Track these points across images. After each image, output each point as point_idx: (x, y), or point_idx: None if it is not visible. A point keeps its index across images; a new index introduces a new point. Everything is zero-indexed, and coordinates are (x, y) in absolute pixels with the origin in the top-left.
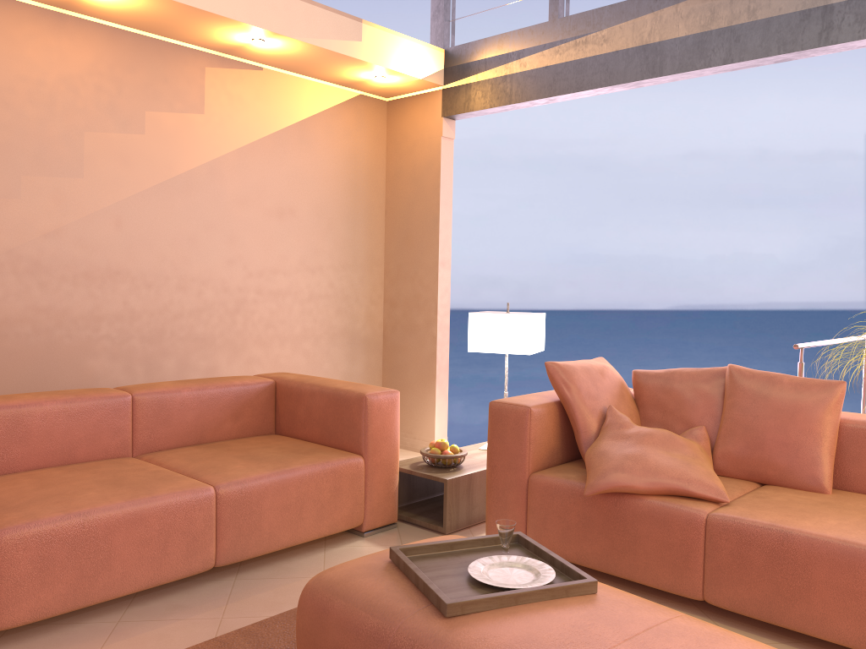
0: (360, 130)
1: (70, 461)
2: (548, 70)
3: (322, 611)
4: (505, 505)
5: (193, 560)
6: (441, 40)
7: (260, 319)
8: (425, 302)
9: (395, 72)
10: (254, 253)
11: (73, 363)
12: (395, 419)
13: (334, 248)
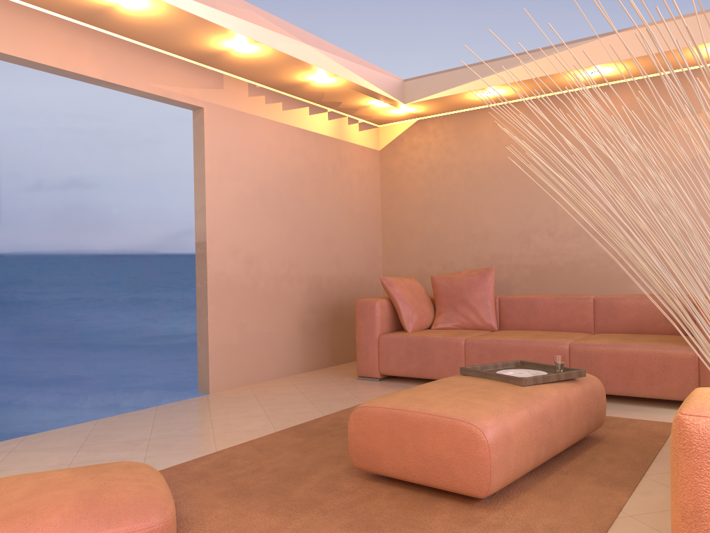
0: None
1: (558, 330)
2: None
3: None
4: None
5: None
6: None
7: None
8: None
9: None
10: None
11: (620, 286)
12: None
13: None
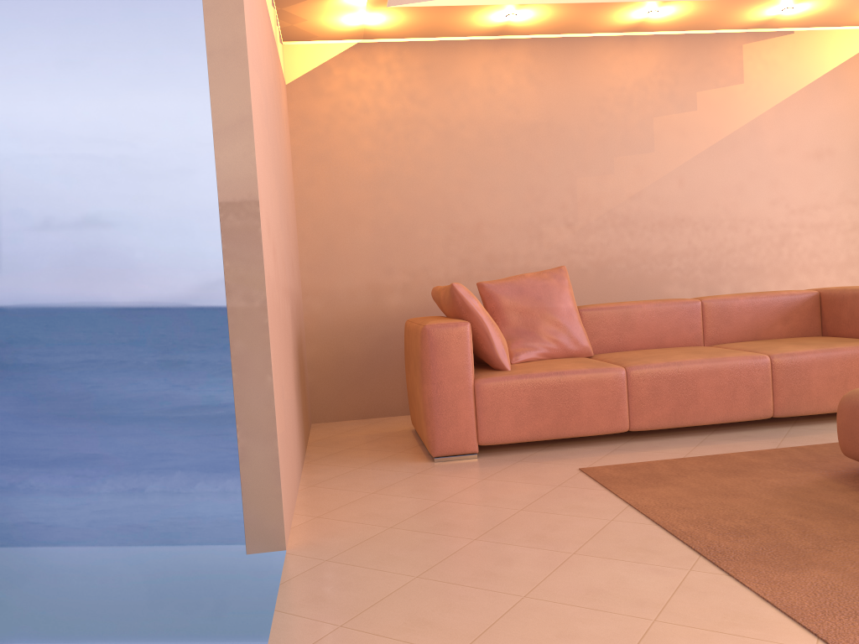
0: None
1: (661, 346)
2: None
3: (855, 408)
4: None
5: (755, 408)
6: None
7: (804, 250)
8: None
9: None
10: (794, 193)
11: (654, 289)
12: None
13: None
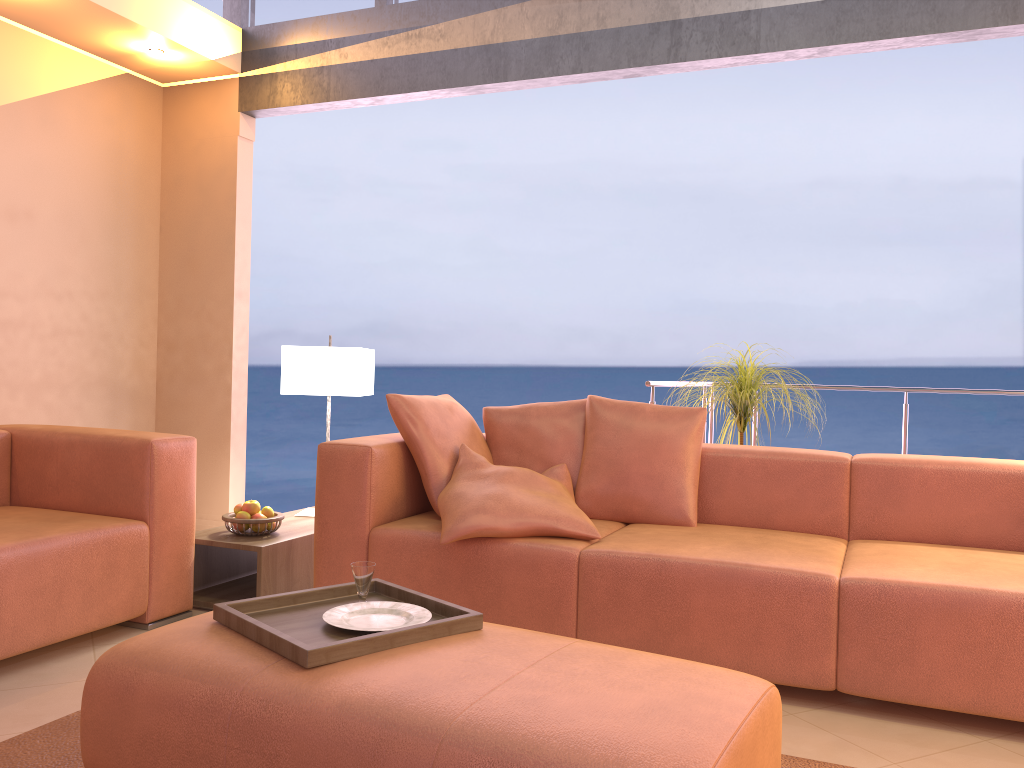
0: (127, 119)
1: None
2: (375, 64)
3: (125, 691)
4: (339, 570)
5: None
6: (238, 17)
7: None
8: (216, 344)
9: (179, 45)
10: None
11: None
12: (191, 474)
13: (90, 269)
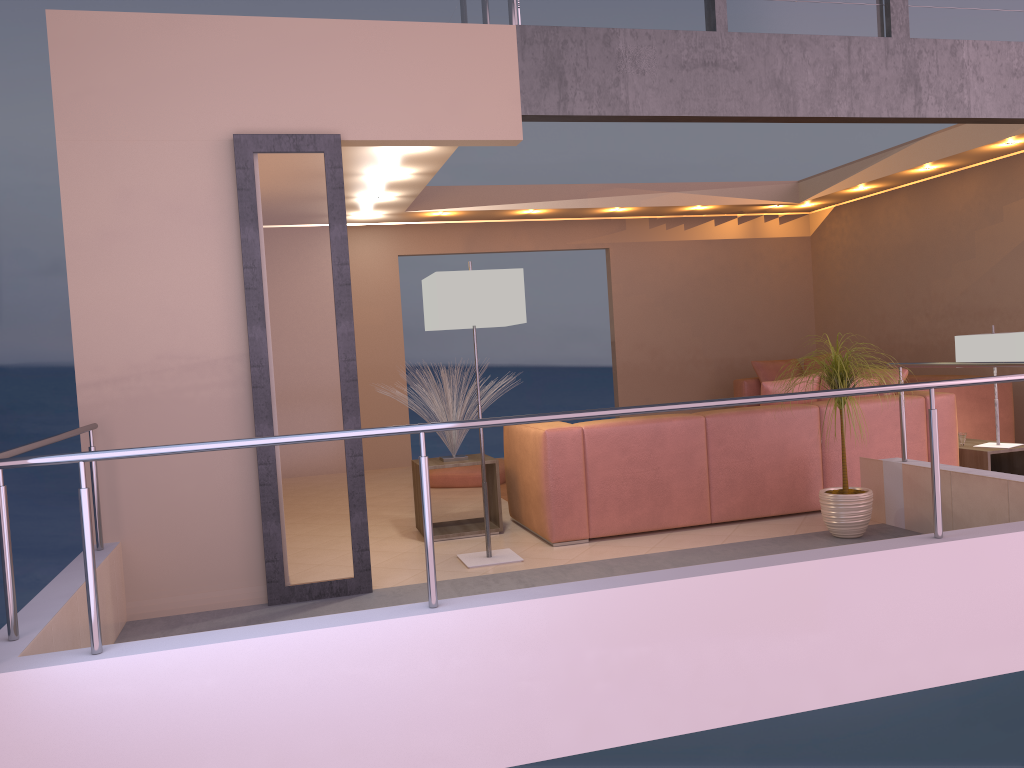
0: None
1: None
2: None
3: None
4: None
5: None
6: None
7: None
8: None
9: None
10: None
11: None
12: None
13: None
